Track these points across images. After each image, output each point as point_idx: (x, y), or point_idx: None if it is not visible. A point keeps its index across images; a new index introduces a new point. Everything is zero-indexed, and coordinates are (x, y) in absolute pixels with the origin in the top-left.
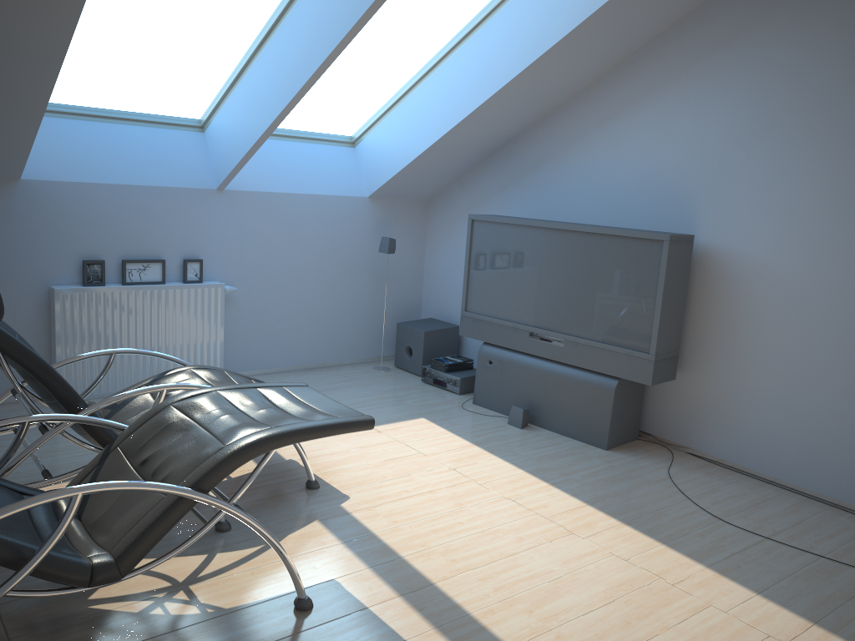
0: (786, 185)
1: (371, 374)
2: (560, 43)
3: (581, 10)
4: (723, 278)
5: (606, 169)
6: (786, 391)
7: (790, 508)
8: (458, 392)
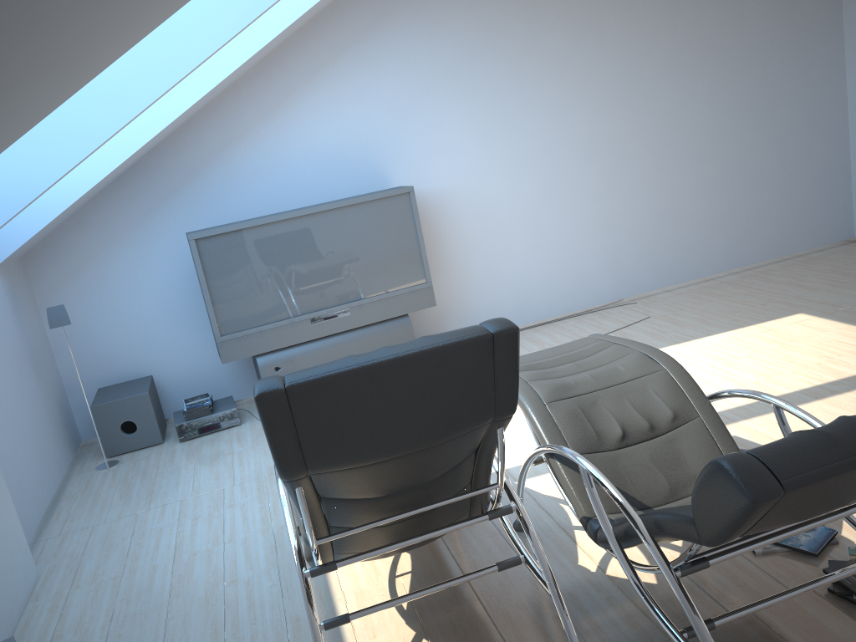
0: (446, 133)
1: (120, 471)
2: (273, 40)
3: (294, 7)
4: (424, 212)
5: (285, 156)
6: (493, 270)
7: (543, 334)
8: (240, 422)
